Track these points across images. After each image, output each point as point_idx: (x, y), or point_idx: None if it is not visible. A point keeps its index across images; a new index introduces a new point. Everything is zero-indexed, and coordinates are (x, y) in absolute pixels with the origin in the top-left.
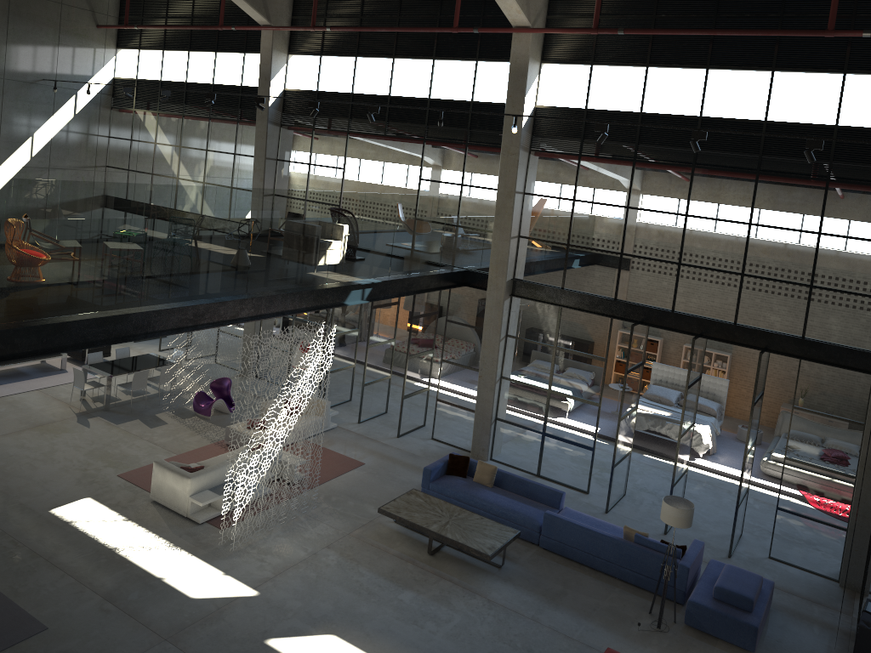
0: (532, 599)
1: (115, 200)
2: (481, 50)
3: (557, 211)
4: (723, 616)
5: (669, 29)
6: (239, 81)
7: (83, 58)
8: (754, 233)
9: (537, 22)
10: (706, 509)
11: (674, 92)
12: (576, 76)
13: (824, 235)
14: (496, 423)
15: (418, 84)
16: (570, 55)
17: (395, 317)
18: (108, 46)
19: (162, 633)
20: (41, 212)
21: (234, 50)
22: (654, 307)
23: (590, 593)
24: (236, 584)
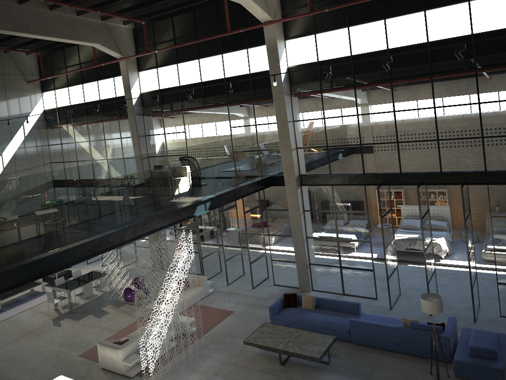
0: None
1: (62, 181)
2: (248, 41)
3: (316, 127)
4: (479, 367)
5: (355, 0)
6: (114, 94)
7: (23, 102)
8: (439, 112)
9: (276, 16)
10: (453, 292)
11: (368, 38)
12: (307, 43)
13: (482, 103)
14: (310, 266)
15: (216, 71)
16: (301, 31)
17: (236, 214)
18: (36, 92)
19: None
20: (19, 198)
21: (107, 77)
22: (389, 172)
23: (389, 368)
24: None
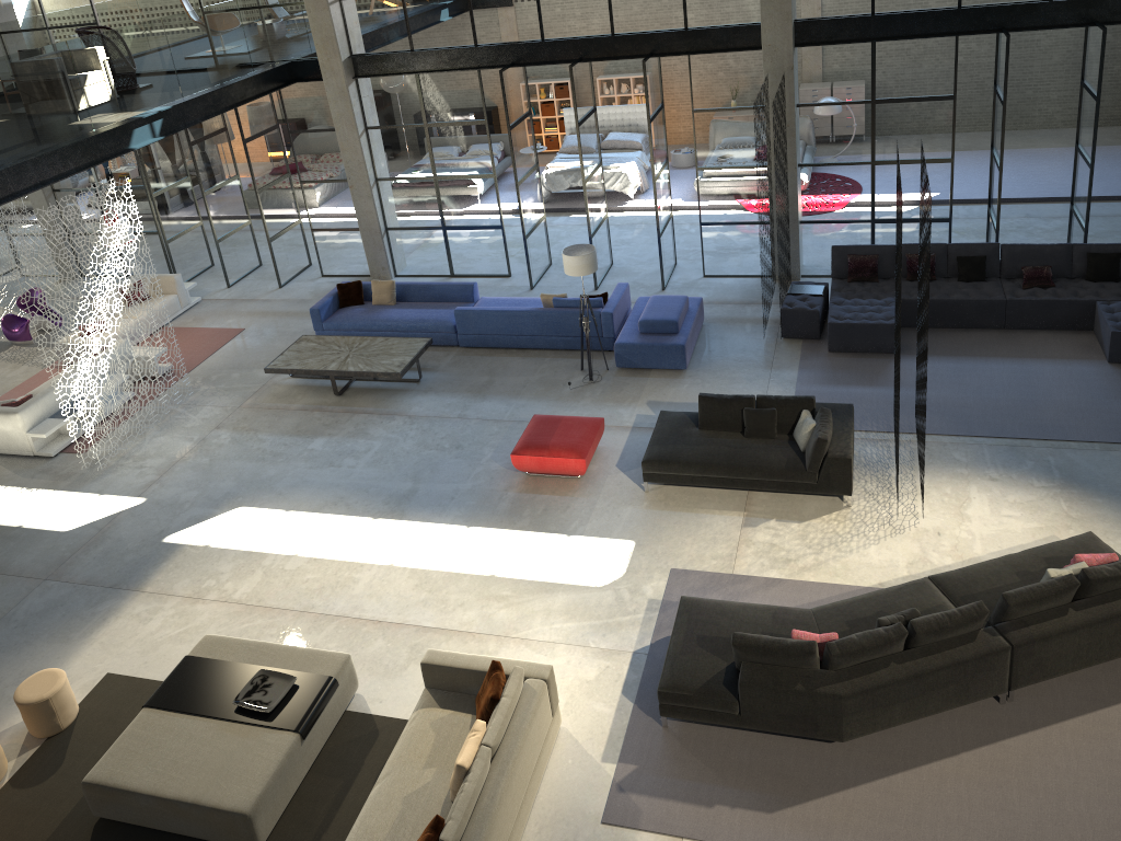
0: (457, 400)
1: None
2: None
3: None
4: (650, 347)
5: None
6: None
7: None
8: None
9: None
10: (639, 251)
11: None
12: None
13: None
14: (388, 234)
15: None
16: None
17: (229, 148)
18: None
19: (39, 575)
20: None
21: None
22: (522, 42)
23: (519, 372)
24: (115, 500)
